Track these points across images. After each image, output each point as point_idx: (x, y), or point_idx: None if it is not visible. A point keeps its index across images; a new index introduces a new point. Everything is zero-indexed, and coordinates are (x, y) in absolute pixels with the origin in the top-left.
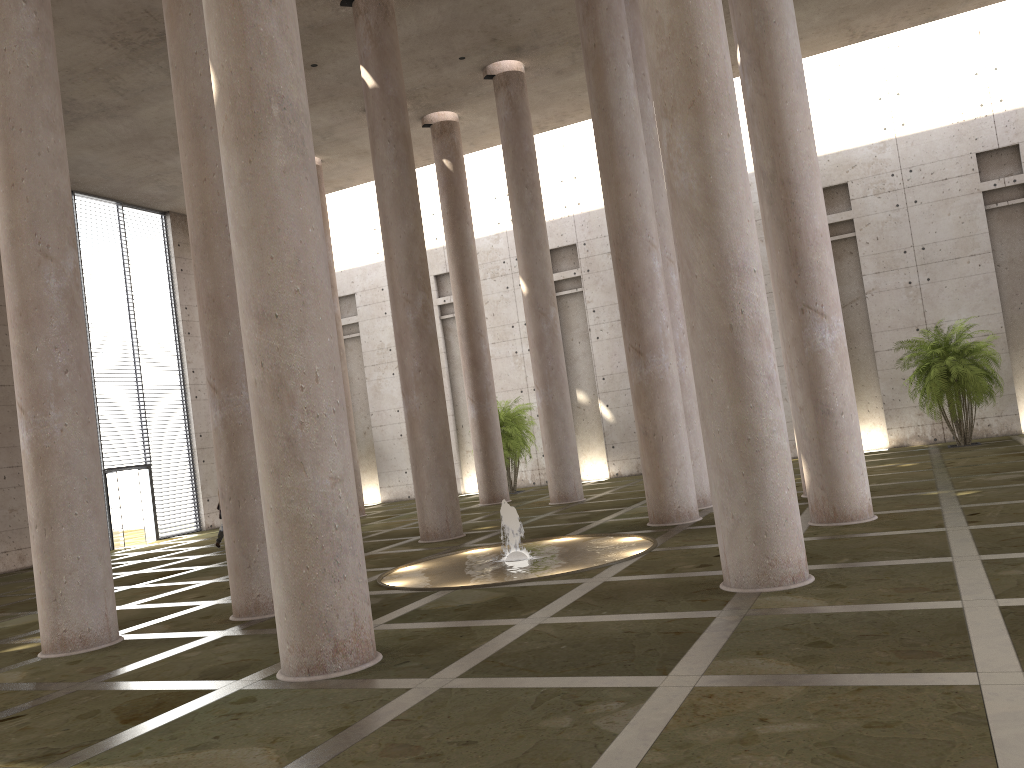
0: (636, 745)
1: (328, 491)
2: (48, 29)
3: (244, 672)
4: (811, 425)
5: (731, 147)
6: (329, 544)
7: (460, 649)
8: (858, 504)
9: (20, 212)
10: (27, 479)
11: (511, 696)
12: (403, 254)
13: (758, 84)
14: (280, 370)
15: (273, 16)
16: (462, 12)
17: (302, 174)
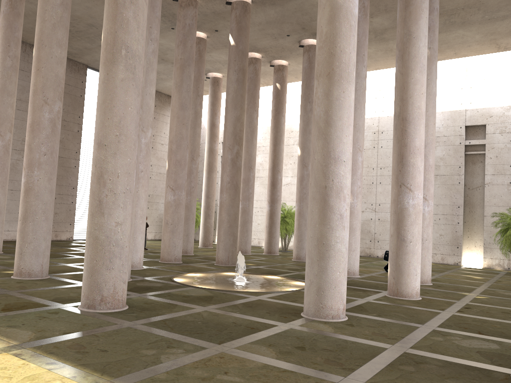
0: (162, 369)
1: (113, 228)
2: (67, 3)
3: (70, 301)
4: (394, 245)
5: (344, 98)
6: (108, 252)
7: (159, 313)
8: (410, 290)
9: (39, 82)
10: (20, 199)
11: (148, 337)
12: (231, 126)
13: (400, 68)
14: (102, 169)
15: (131, 9)
16: (286, 13)
17: (131, 82)
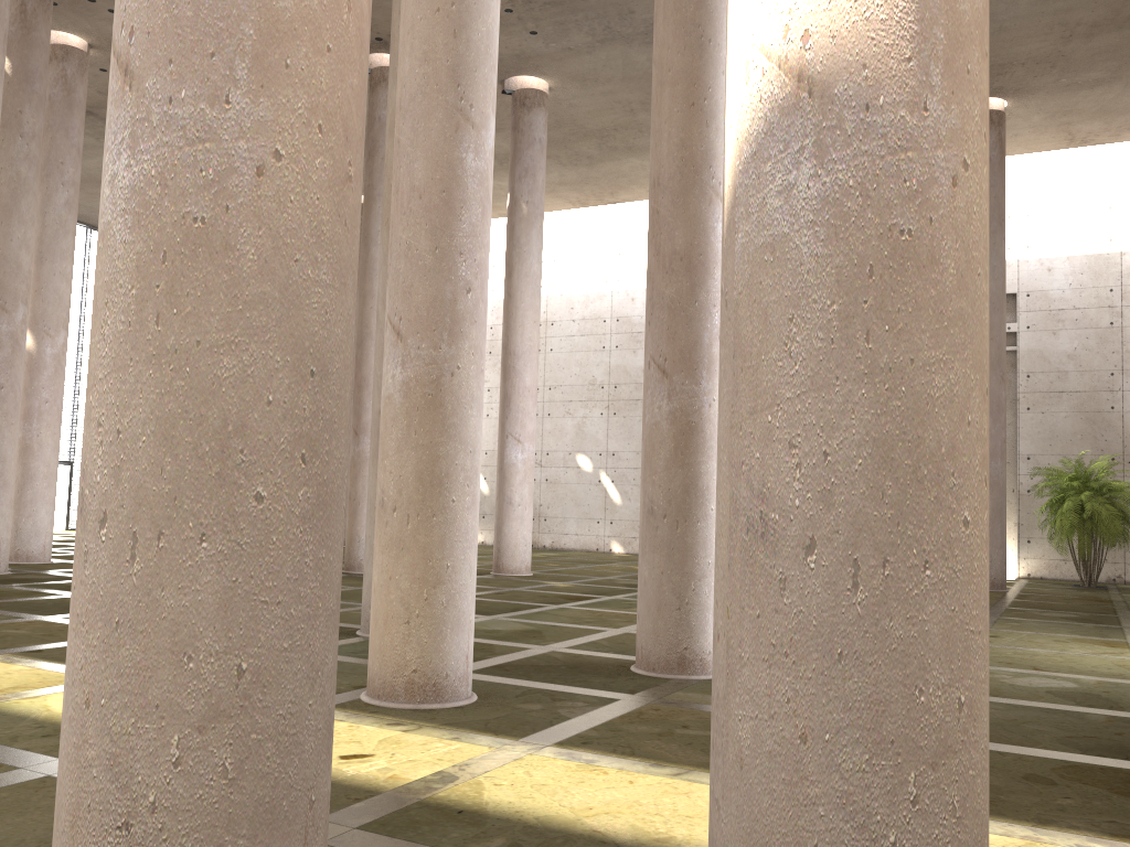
0: None
1: None
2: None
3: None
4: None
5: None
6: None
7: (4, 598)
8: None
9: None
10: None
11: None
12: None
13: None
14: None
15: None
16: None
17: None
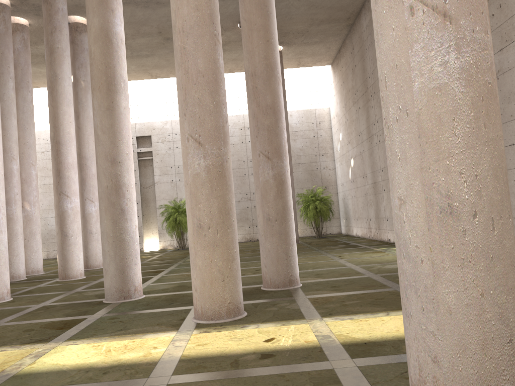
0: None
1: None
2: None
3: None
4: (60, 240)
5: None
6: None
7: None
8: (75, 272)
9: None
10: None
11: None
12: None
13: (51, 101)
14: None
15: None
16: None
17: None
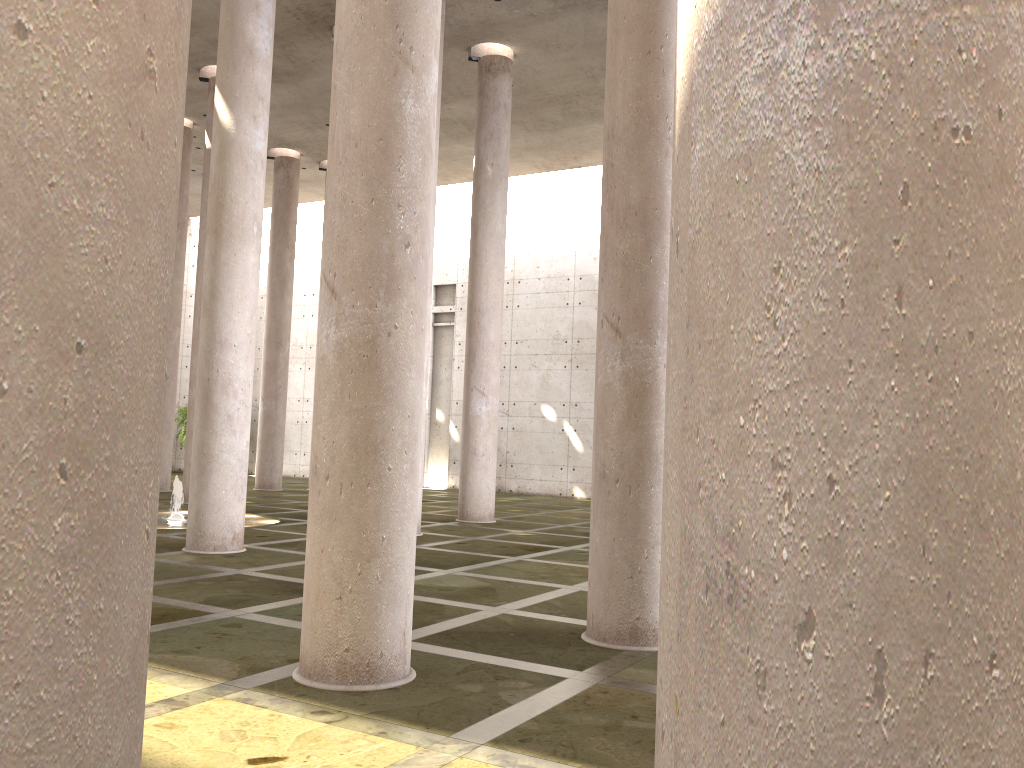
0: None
1: None
2: None
3: None
4: None
5: (236, 262)
6: None
7: None
8: None
9: None
10: None
11: None
12: None
13: None
14: None
15: None
16: (308, 94)
17: None
